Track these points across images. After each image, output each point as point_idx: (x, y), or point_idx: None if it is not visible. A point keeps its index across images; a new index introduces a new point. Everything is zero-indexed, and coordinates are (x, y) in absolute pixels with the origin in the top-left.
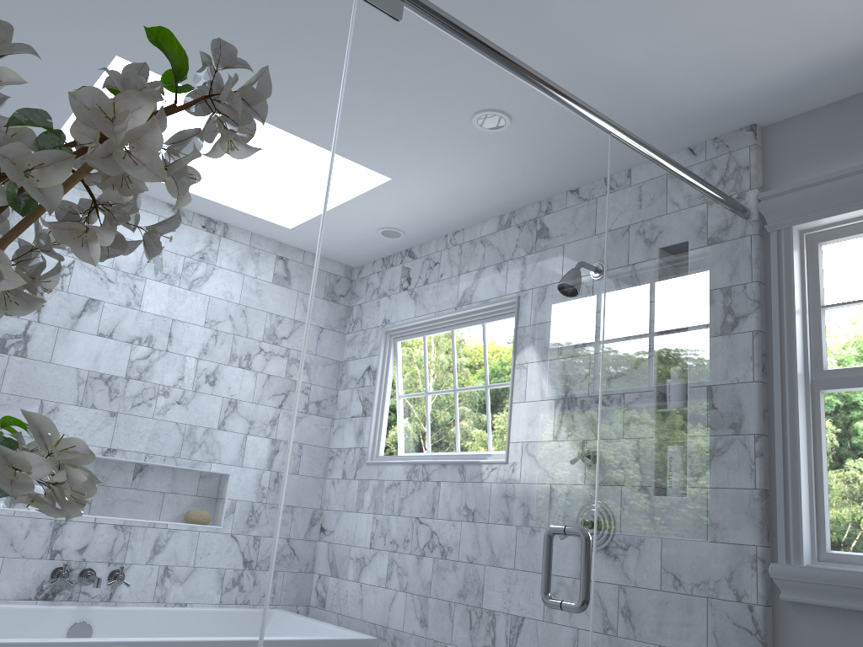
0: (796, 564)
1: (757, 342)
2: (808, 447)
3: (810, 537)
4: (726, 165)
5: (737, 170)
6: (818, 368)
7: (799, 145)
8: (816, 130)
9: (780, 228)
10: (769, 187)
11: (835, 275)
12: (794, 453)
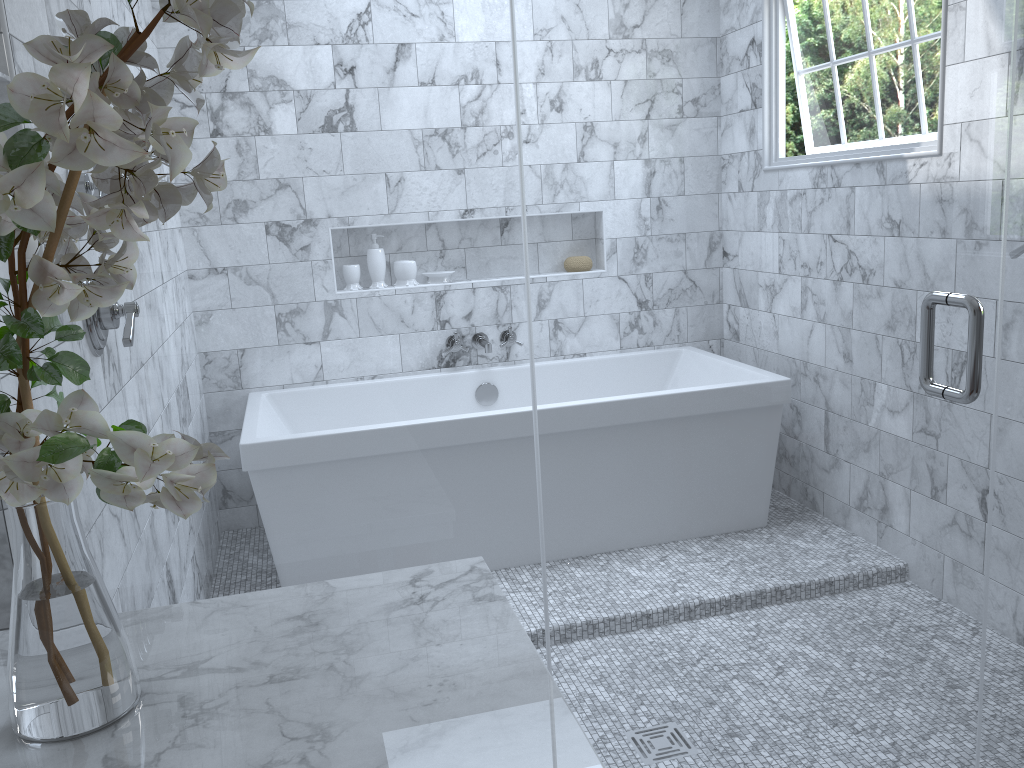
0: None
1: None
2: None
3: None
4: None
5: None
6: None
7: None
8: None
9: None
10: None
11: None
12: None
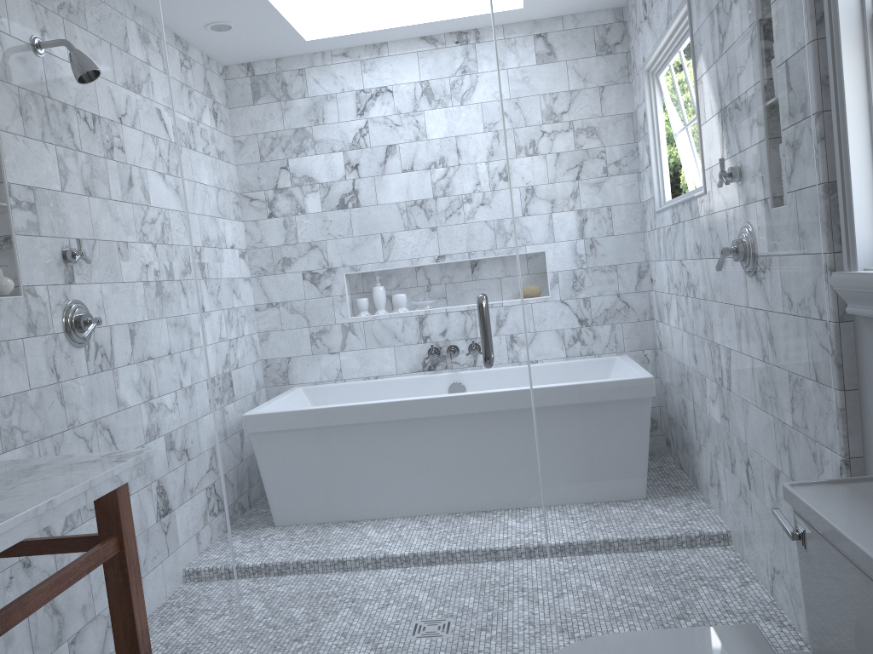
0: (854, 269)
1: None
2: (871, 113)
3: None
4: None
5: None
6: None
7: None
8: None
9: None
10: None
11: None
12: (845, 129)
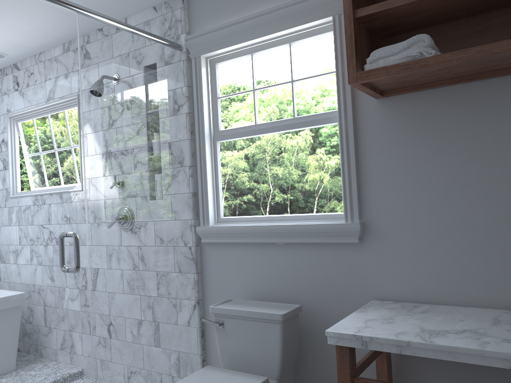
0: (207, 225)
1: (188, 119)
2: (212, 170)
3: (214, 212)
4: (171, 19)
5: (175, 22)
6: (217, 130)
7: (203, 8)
8: (210, 0)
9: (196, 56)
10: (191, 32)
11: (314, 48)
12: (205, 174)
